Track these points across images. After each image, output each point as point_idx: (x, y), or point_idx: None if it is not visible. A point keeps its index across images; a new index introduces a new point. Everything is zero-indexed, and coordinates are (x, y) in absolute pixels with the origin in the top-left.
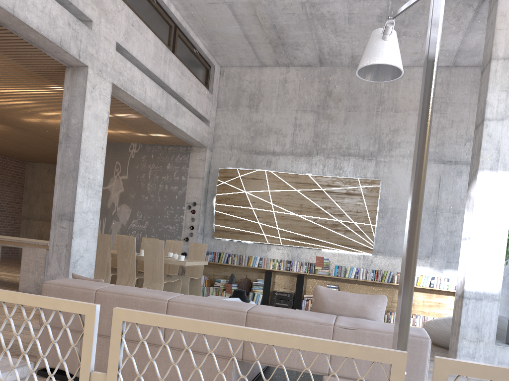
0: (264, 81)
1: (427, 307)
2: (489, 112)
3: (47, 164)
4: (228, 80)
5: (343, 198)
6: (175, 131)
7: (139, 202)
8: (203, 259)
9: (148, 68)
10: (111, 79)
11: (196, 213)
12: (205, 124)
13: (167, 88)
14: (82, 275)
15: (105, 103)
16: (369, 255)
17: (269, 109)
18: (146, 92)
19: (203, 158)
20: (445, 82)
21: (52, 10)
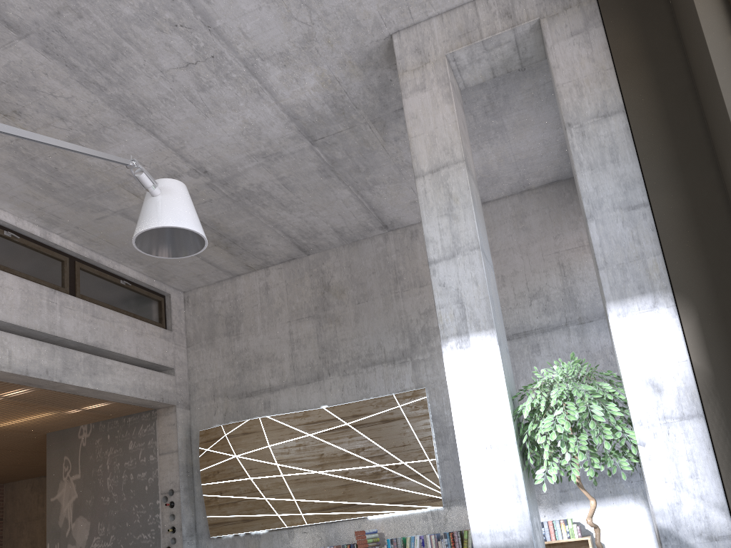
0: (241, 295)
1: None
2: (432, 251)
3: (30, 480)
4: (195, 307)
5: (379, 430)
6: (104, 396)
7: (99, 508)
8: None
9: (11, 322)
10: None
11: (176, 505)
12: (164, 374)
13: (67, 341)
14: None
15: None
16: (439, 509)
17: (253, 330)
18: (13, 354)
19: (173, 421)
20: None
21: None
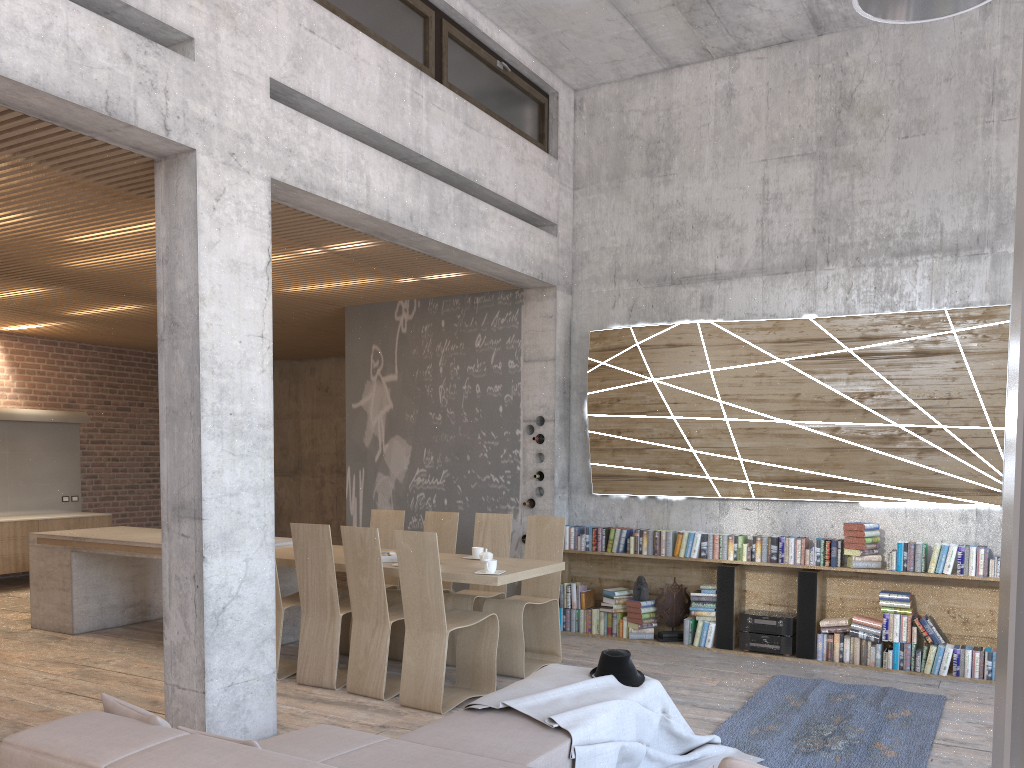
0: (679, 104)
1: None
2: None
3: (278, 363)
4: (594, 120)
5: (906, 367)
6: (469, 263)
7: (426, 428)
8: (558, 554)
9: (369, 126)
10: (266, 169)
11: (546, 442)
12: (545, 233)
13: (431, 166)
14: (242, 639)
15: (257, 230)
16: (993, 508)
17: (696, 170)
18: (371, 183)
19: (551, 311)
20: None
21: (73, 30)
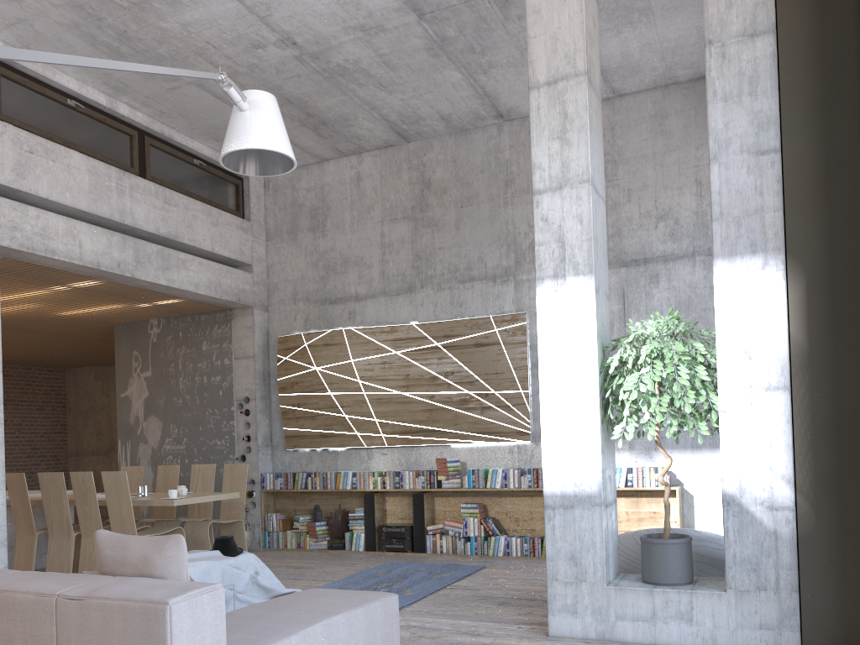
0: (329, 184)
1: (636, 523)
2: (538, 179)
3: (93, 368)
4: (277, 194)
5: (471, 354)
6: (178, 293)
7: (172, 409)
8: (243, 489)
9: (80, 208)
10: None
11: (251, 414)
12: (241, 271)
13: (138, 231)
14: None
15: None
16: (527, 443)
17: (341, 228)
18: (83, 245)
19: (250, 324)
20: (606, 126)
21: None
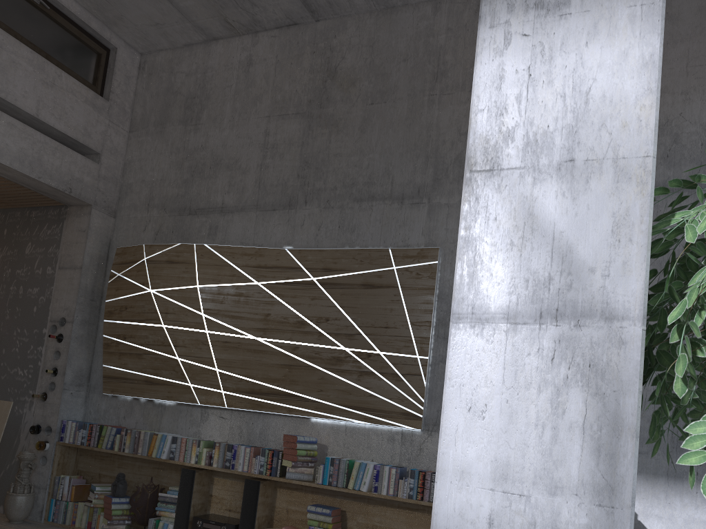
0: (213, 69)
1: None
2: None
3: None
4: (151, 78)
5: (356, 297)
6: None
7: None
8: None
9: None
10: None
11: (64, 341)
12: (80, 155)
13: None
14: None
15: None
16: (415, 432)
17: (218, 122)
18: None
19: (85, 226)
20: None
21: None
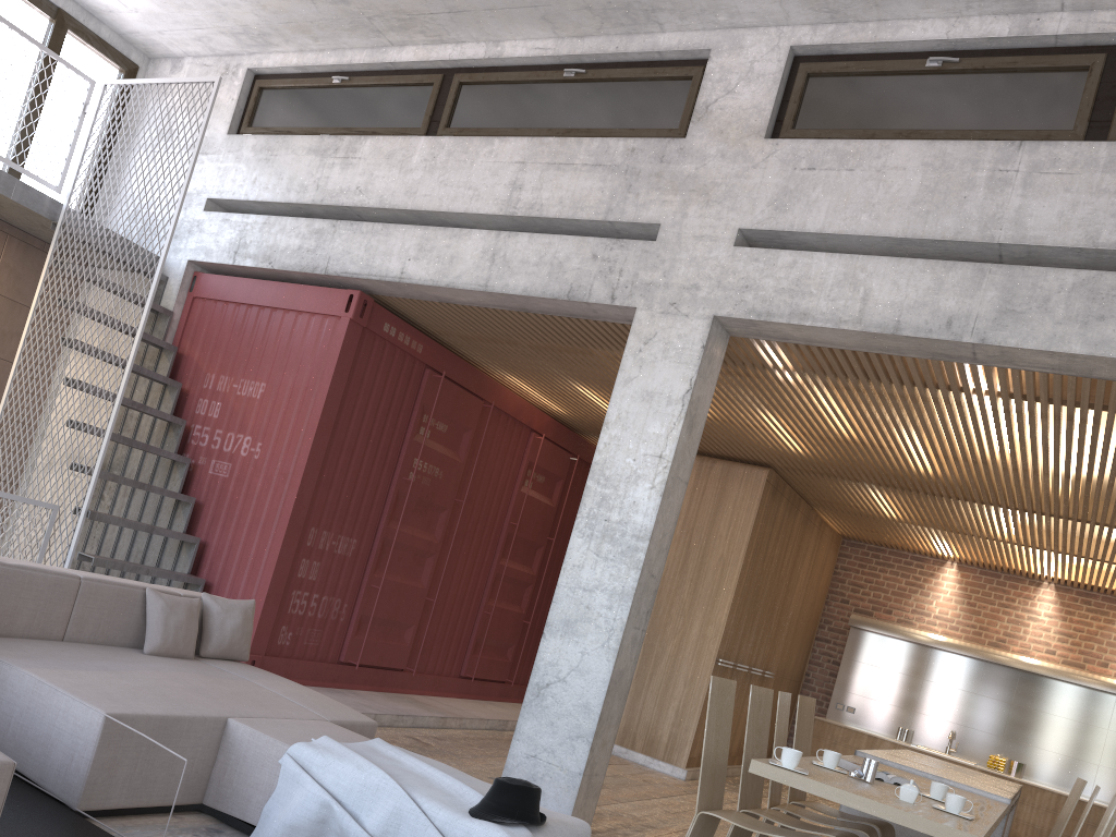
0: None
1: None
2: None
3: None
4: None
5: None
6: None
7: None
8: None
9: (885, 235)
10: (710, 308)
11: None
12: None
13: (1044, 252)
14: (556, 722)
15: (682, 364)
16: None
17: None
18: (872, 295)
19: None
20: None
21: (560, 252)
